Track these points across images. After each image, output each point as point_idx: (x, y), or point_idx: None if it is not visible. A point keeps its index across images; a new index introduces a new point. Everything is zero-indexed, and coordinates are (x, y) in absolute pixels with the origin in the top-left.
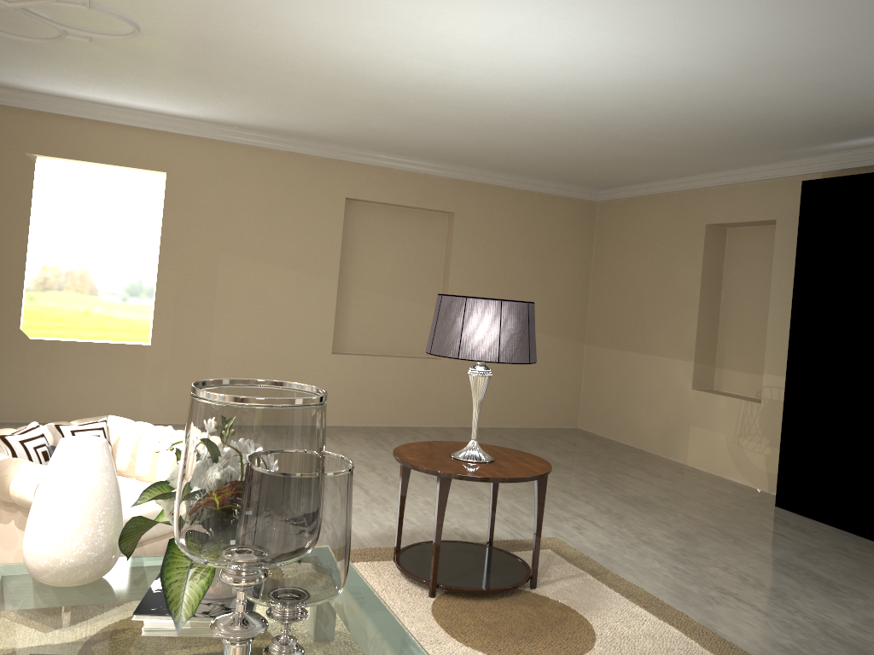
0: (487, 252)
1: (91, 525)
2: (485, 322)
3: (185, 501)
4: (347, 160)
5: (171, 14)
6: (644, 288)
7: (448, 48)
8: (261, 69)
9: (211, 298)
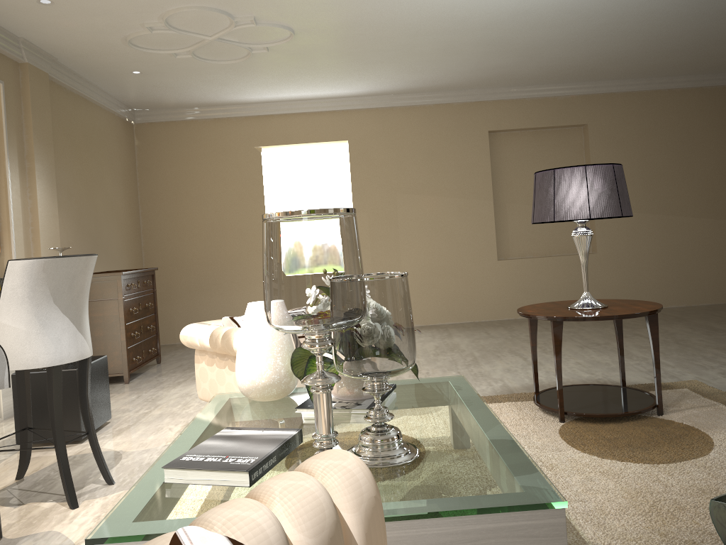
0: (625, 153)
1: (272, 357)
2: (573, 187)
3: (264, 290)
4: (484, 100)
5: (308, 11)
6: None
7: None
8: (387, 38)
9: (395, 229)
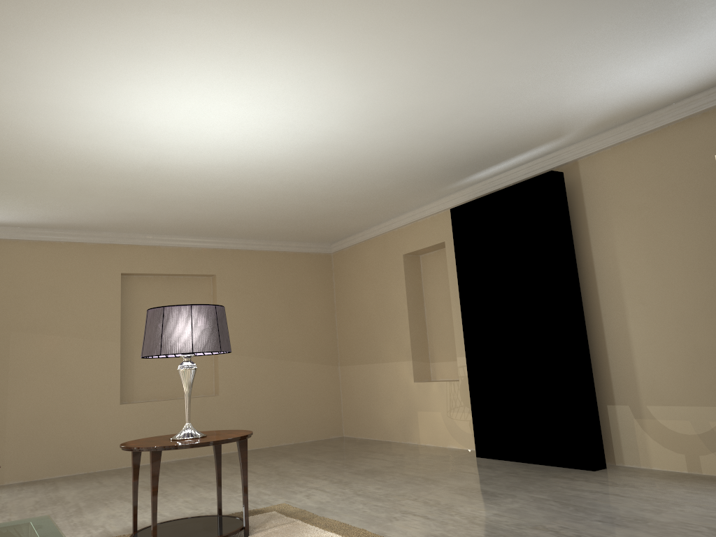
0: (247, 303)
1: None
2: (179, 323)
3: None
4: (120, 243)
5: None
6: (372, 312)
7: (150, 133)
8: (15, 169)
9: (4, 370)
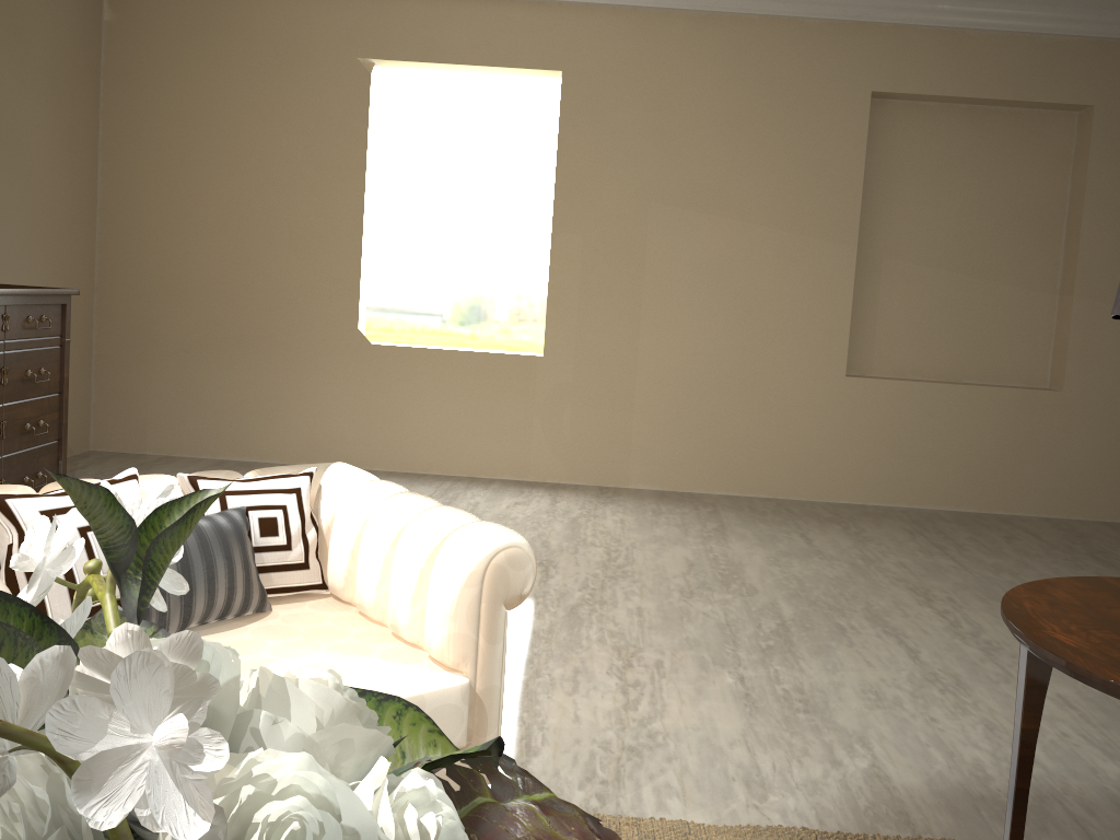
0: None
1: None
2: None
3: None
4: (875, 21)
5: None
6: None
7: None
8: None
9: (636, 278)
